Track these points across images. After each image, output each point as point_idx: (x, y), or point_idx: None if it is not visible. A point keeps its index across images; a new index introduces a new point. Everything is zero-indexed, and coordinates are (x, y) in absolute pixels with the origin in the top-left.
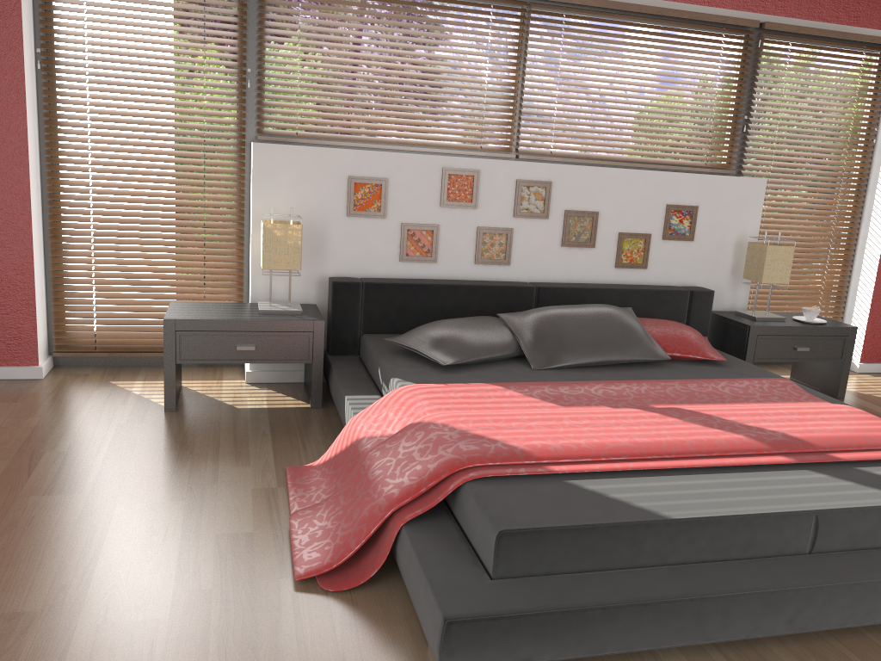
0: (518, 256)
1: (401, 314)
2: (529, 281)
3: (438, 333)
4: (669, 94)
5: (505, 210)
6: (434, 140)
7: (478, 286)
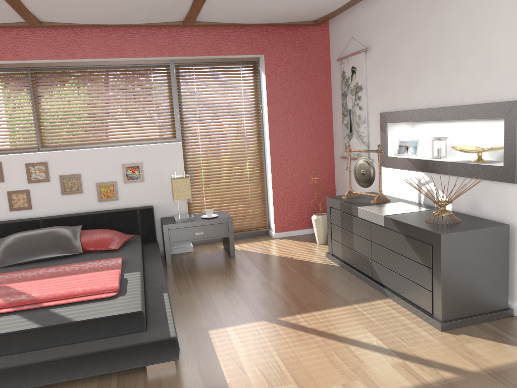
0: (36, 203)
1: None
2: (47, 216)
3: None
4: (125, 104)
5: (22, 180)
6: None
7: (3, 224)
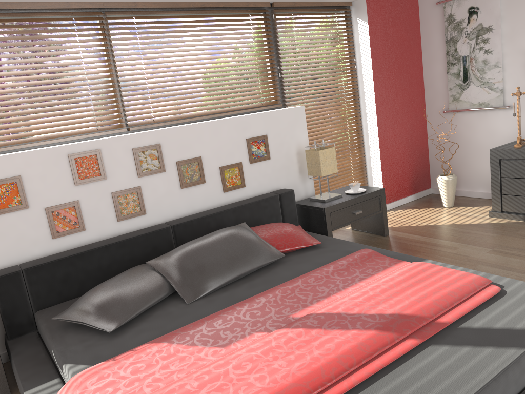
0: (150, 205)
1: (65, 283)
2: (165, 221)
3: (99, 300)
4: (225, 61)
5: (130, 174)
6: (57, 132)
7: (125, 240)
